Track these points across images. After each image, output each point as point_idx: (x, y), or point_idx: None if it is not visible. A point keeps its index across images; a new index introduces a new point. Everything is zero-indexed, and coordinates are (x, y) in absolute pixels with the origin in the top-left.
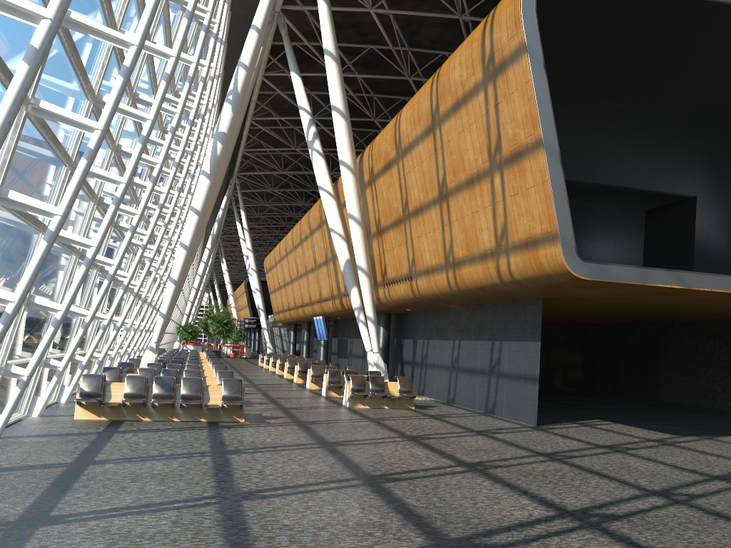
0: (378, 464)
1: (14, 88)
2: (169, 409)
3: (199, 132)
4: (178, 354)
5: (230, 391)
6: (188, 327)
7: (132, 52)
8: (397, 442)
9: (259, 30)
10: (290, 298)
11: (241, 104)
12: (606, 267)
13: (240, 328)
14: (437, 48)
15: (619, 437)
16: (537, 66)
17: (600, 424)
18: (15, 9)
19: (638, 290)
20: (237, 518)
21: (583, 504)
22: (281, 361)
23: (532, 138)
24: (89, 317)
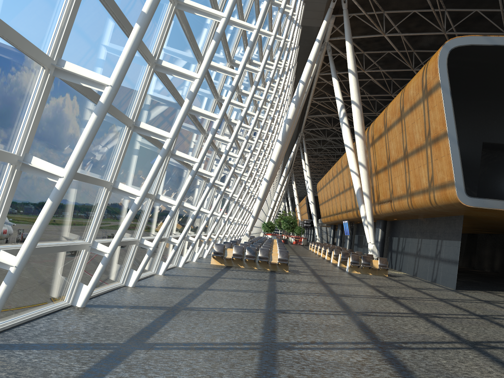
0: (343, 291)
1: (207, 142)
2: (252, 263)
3: (276, 120)
4: (261, 239)
5: (282, 256)
6: (269, 224)
7: (244, 110)
8: (362, 286)
9: (311, 62)
10: (330, 209)
11: (300, 103)
12: (483, 200)
13: (301, 226)
14: (434, 48)
15: (502, 299)
16: (446, 94)
17: (501, 293)
18: (208, 116)
19: None
20: (273, 297)
21: (429, 312)
22: (320, 247)
23: (443, 131)
24: (219, 217)
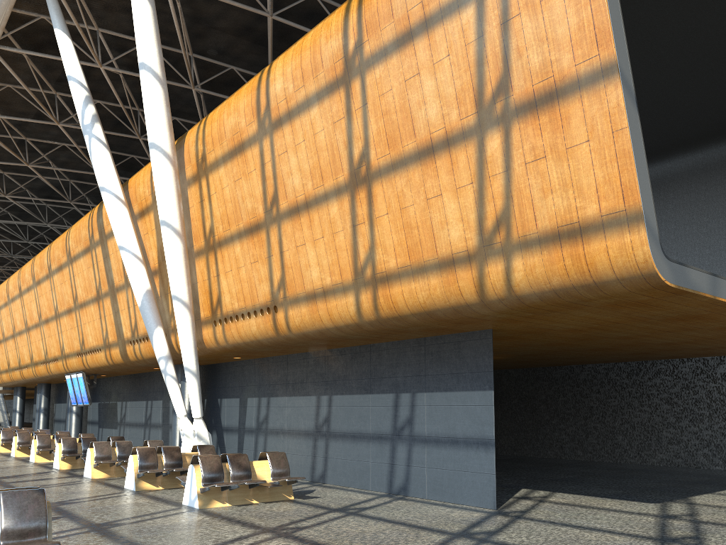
0: None
1: None
2: None
3: None
4: None
5: (21, 517)
6: None
7: None
8: None
9: None
10: (24, 352)
11: None
12: (686, 271)
13: None
14: (224, 62)
15: (625, 517)
16: None
17: (543, 496)
18: None
19: (671, 310)
20: None
21: None
22: (21, 438)
23: (594, 62)
24: None
